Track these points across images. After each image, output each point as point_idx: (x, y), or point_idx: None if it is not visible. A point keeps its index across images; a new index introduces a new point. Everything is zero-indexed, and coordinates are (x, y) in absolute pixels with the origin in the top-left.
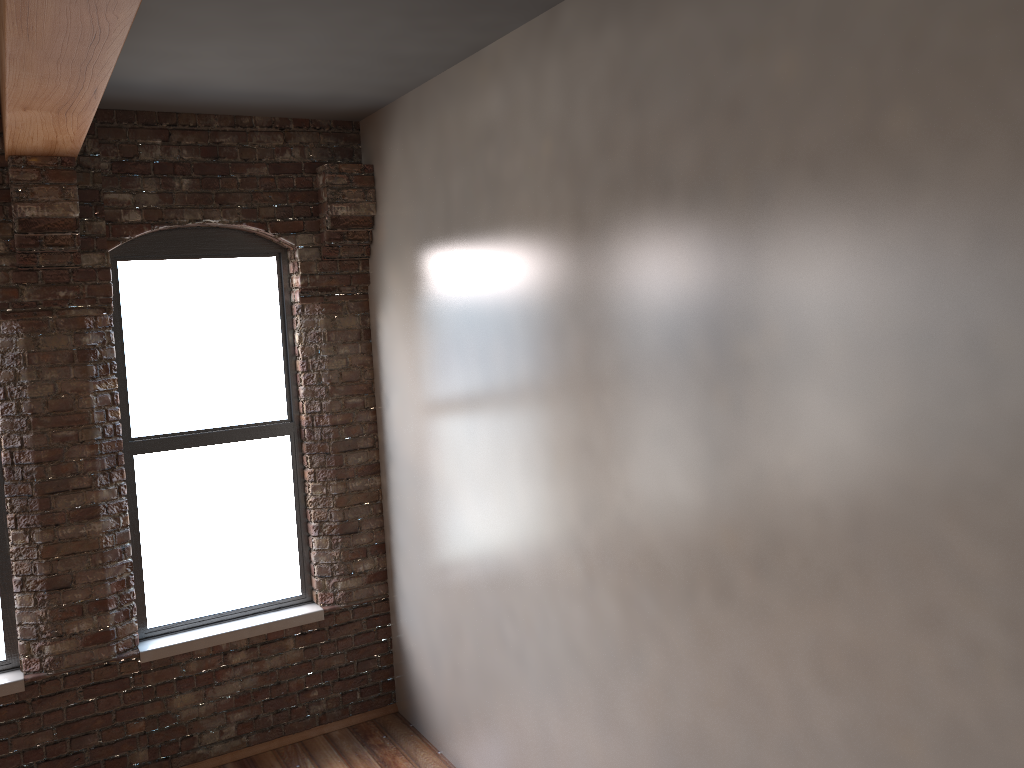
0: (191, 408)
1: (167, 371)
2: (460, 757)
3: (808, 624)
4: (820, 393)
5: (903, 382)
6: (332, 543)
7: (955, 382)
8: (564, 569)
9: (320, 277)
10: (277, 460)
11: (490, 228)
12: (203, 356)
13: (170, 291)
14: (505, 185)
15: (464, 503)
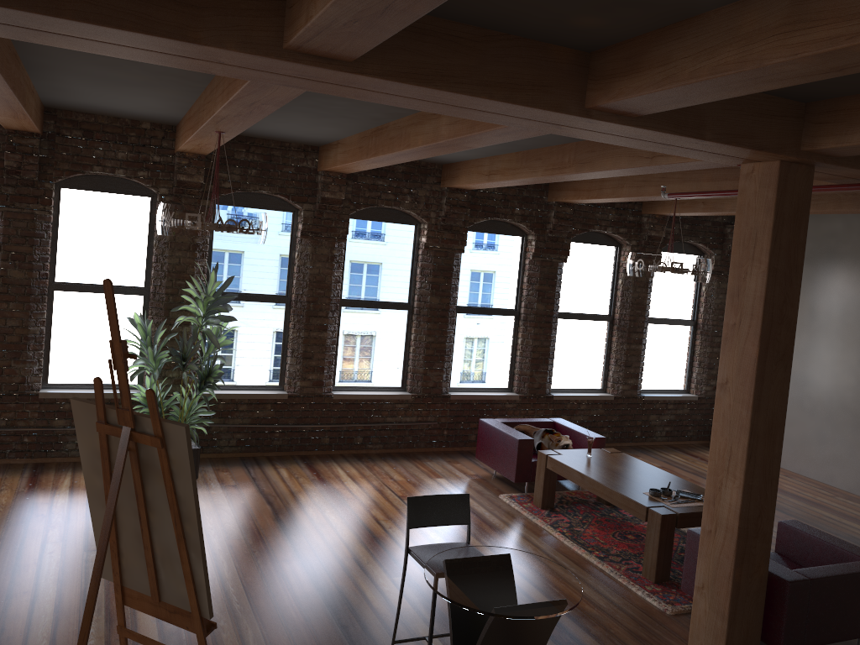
0: (664, 309)
1: (660, 294)
2: None
3: None
4: None
5: None
6: (703, 371)
7: None
8: (844, 380)
9: (719, 267)
10: (687, 335)
11: (826, 265)
12: (671, 290)
13: None
14: (838, 253)
15: None
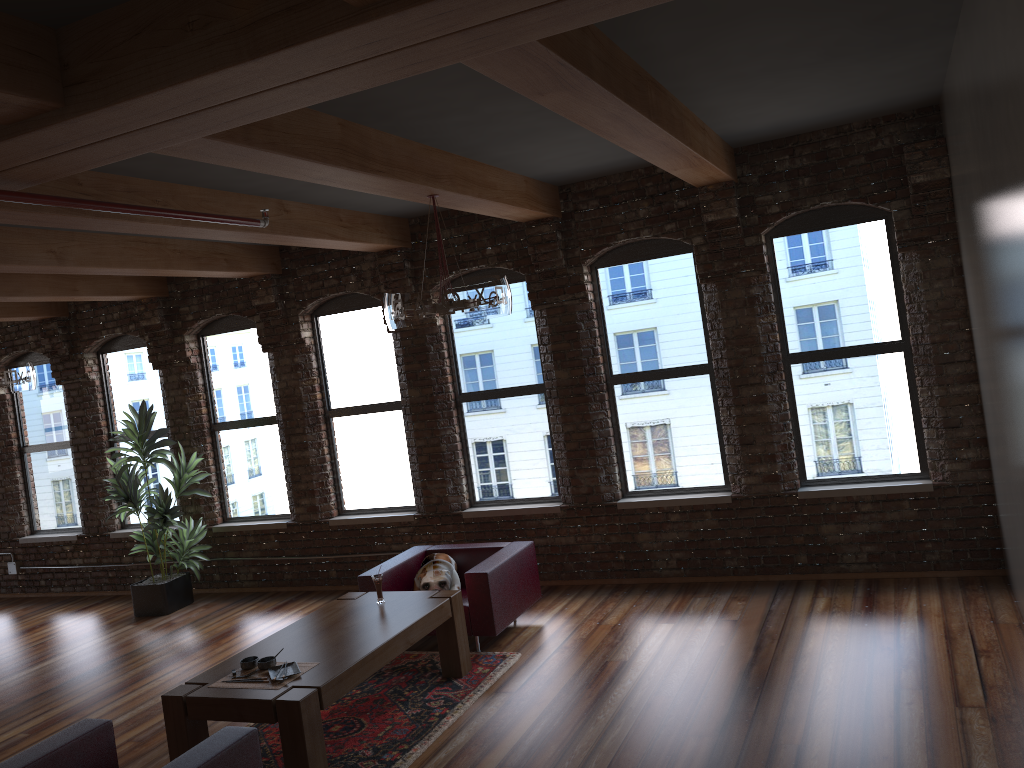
0: (827, 333)
1: (809, 308)
2: (1019, 601)
3: None
4: None
5: None
6: (937, 434)
7: None
8: (1013, 436)
9: (911, 231)
10: (893, 370)
11: (969, 184)
12: (833, 297)
13: (808, 254)
14: (967, 152)
15: (993, 396)
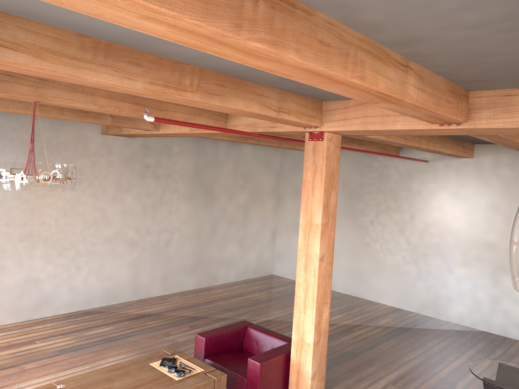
0: None
1: None
2: None
3: (19, 232)
4: (26, 191)
5: None
6: None
7: None
8: None
9: None
10: None
11: None
12: None
13: None
14: None
15: None
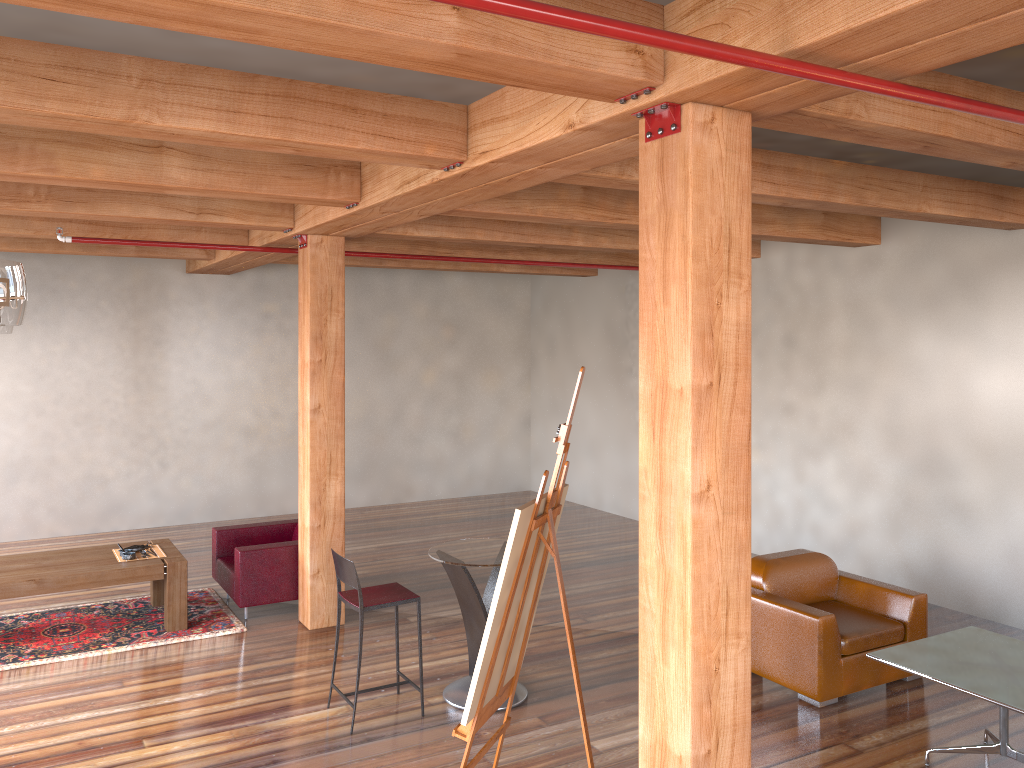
0: None
1: None
2: None
3: (72, 412)
4: (79, 358)
5: (102, 354)
6: None
7: (114, 353)
8: None
9: None
10: None
11: None
12: None
13: None
14: None
15: None
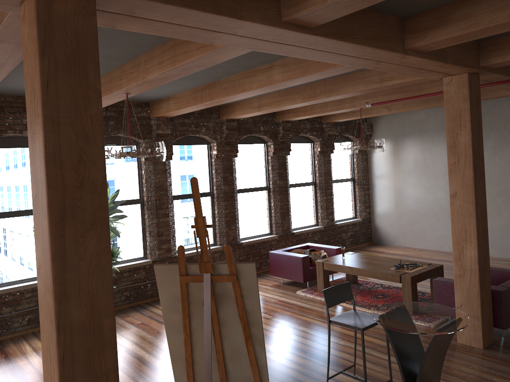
0: (338, 174)
1: (335, 166)
2: (401, 243)
3: (495, 189)
4: (497, 158)
5: None
6: (362, 204)
7: None
8: (439, 195)
9: None
10: (350, 186)
11: (419, 137)
12: (339, 163)
13: (335, 149)
14: (424, 129)
15: (406, 190)
